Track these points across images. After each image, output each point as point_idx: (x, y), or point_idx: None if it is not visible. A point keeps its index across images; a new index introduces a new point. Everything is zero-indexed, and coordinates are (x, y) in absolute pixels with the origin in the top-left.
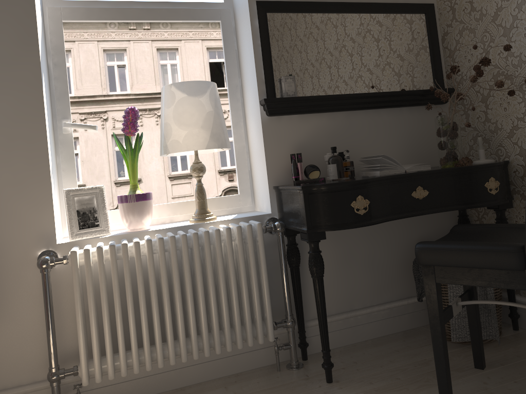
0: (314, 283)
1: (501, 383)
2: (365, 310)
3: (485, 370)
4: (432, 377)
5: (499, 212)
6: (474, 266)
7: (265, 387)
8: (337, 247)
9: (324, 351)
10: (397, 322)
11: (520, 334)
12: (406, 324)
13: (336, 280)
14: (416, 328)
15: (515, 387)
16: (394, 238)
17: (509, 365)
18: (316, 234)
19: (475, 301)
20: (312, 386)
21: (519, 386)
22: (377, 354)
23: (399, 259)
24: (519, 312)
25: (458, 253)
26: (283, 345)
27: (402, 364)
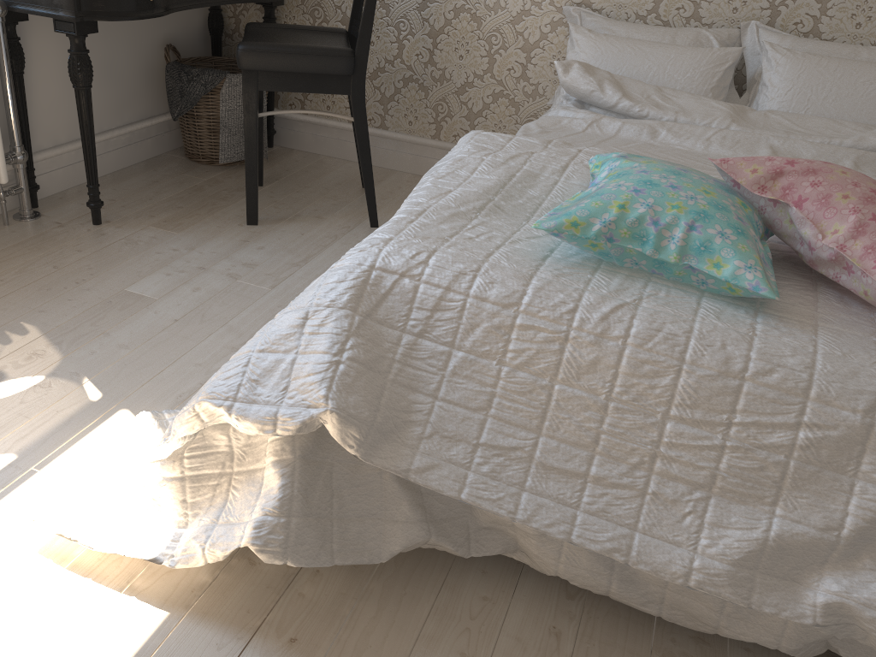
0: (79, 97)
1: (286, 195)
2: (104, 135)
3: (265, 186)
4: (216, 200)
5: (270, 9)
6: (305, 71)
7: (7, 245)
8: (66, 45)
9: (94, 186)
10: (139, 150)
11: (277, 151)
12: (149, 152)
13: (66, 95)
14: (160, 156)
15: (300, 196)
16: (137, 36)
17: (283, 179)
18: (87, 25)
19: (279, 111)
20: (78, 231)
21: (303, 194)
22: (133, 188)
23: (142, 66)
24: (275, 128)
25: (290, 57)
26: (11, 189)
27: (174, 193)
